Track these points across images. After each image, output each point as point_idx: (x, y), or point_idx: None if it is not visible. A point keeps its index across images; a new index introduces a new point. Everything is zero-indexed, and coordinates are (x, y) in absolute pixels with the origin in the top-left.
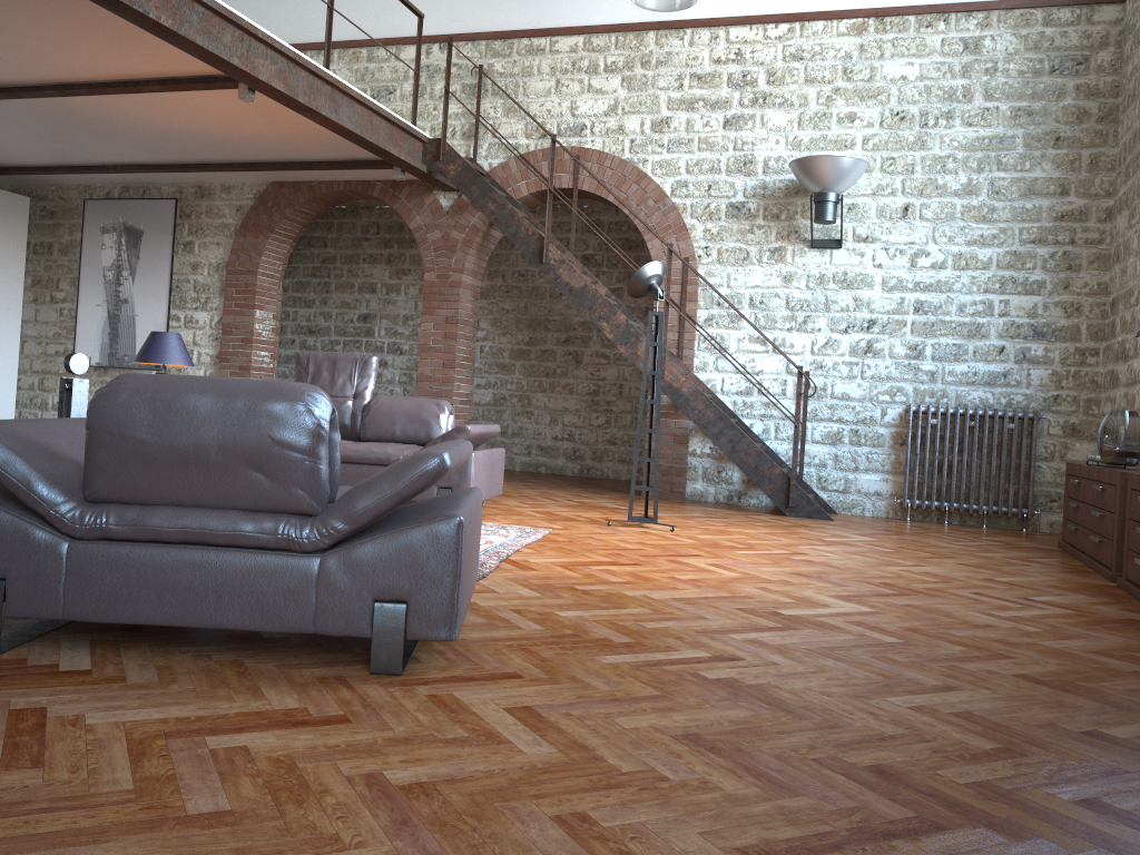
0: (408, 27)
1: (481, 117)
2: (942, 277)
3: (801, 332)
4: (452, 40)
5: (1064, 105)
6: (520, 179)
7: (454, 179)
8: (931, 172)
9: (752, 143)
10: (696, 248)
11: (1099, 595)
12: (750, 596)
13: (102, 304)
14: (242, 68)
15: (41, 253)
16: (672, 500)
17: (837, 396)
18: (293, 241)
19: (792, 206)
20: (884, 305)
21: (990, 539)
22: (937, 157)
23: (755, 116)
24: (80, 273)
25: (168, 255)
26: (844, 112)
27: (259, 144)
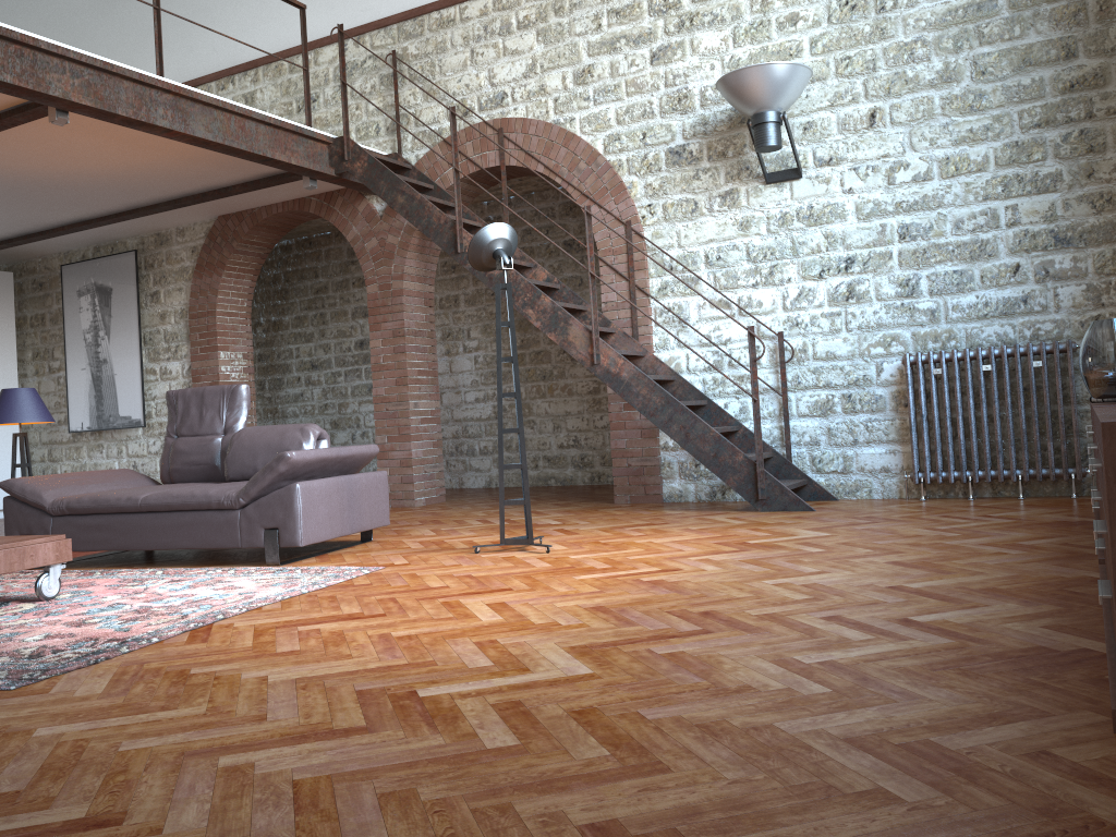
0: (322, 27)
1: (400, 107)
2: (928, 191)
3: (768, 286)
4: (342, 27)
5: None
6: (447, 166)
7: (362, 177)
8: (897, 64)
9: (684, 74)
10: (638, 208)
11: (1046, 599)
12: (437, 661)
13: (86, 367)
14: (20, 85)
15: (37, 325)
16: (645, 505)
17: (821, 357)
18: (253, 274)
19: (738, 139)
20: (862, 237)
21: (1004, 515)
22: (903, 45)
23: (683, 42)
24: (65, 339)
25: (135, 308)
26: (784, 16)
27: (160, 175)
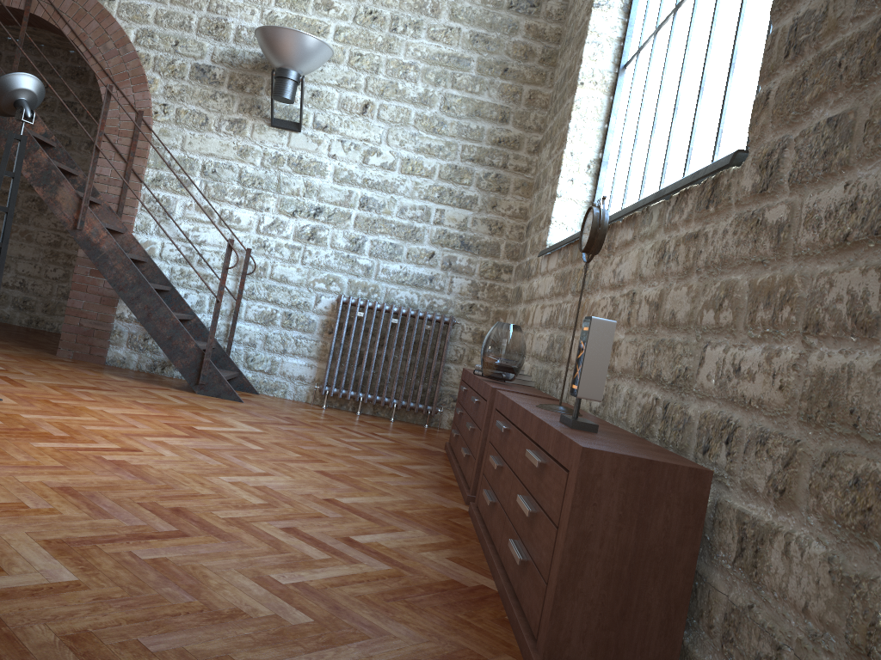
0: None
1: None
2: (389, 178)
3: (249, 208)
4: None
5: (516, 40)
6: None
7: None
8: (393, 75)
9: (227, 7)
10: (154, 104)
11: (441, 529)
12: None
13: None
14: None
15: None
16: (88, 364)
17: (276, 278)
18: None
19: (258, 81)
20: (333, 196)
21: (386, 435)
22: (401, 63)
23: None
24: None
25: None
26: None
27: None
